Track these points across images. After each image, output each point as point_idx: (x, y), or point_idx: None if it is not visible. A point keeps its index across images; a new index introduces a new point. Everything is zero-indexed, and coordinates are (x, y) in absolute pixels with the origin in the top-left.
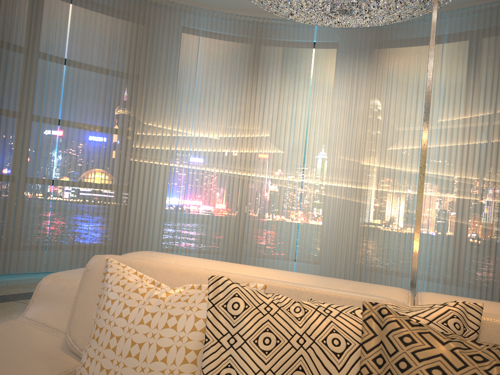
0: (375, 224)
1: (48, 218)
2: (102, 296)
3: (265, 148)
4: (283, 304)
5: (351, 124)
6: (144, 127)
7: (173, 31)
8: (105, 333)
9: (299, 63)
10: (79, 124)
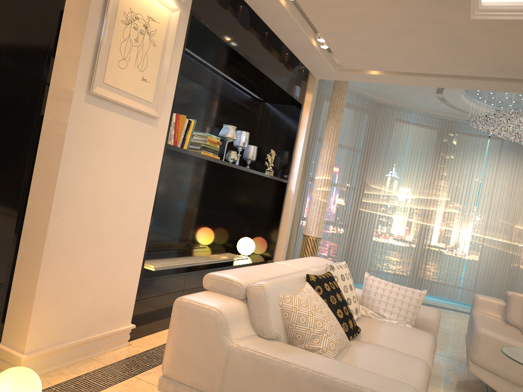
0: (522, 269)
1: None
2: None
3: (446, 208)
4: None
5: (511, 199)
6: (369, 188)
7: (393, 124)
8: None
9: (475, 151)
10: (336, 185)
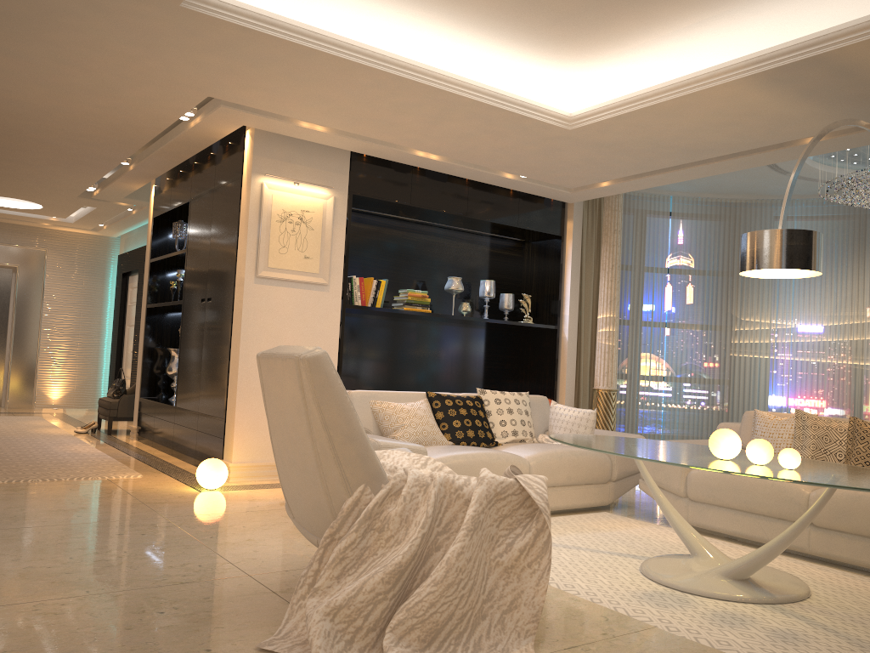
0: None
1: (661, 409)
2: (755, 421)
3: None
4: (822, 418)
5: None
6: (741, 322)
7: (765, 227)
8: (758, 431)
9: None
10: (682, 326)
